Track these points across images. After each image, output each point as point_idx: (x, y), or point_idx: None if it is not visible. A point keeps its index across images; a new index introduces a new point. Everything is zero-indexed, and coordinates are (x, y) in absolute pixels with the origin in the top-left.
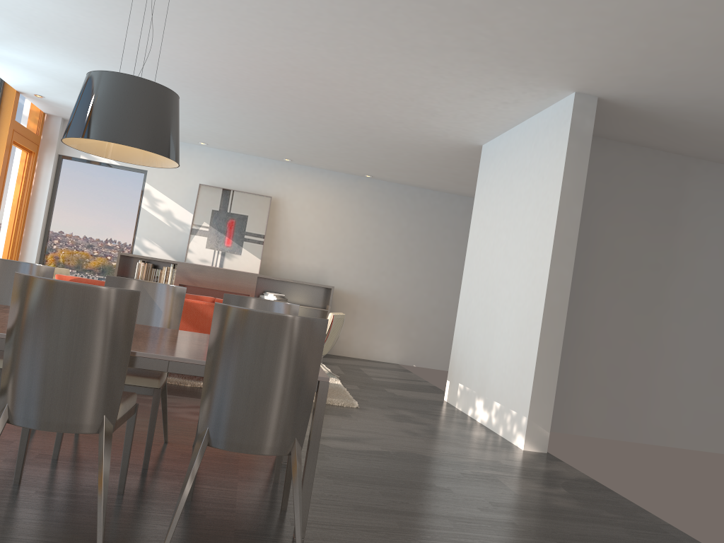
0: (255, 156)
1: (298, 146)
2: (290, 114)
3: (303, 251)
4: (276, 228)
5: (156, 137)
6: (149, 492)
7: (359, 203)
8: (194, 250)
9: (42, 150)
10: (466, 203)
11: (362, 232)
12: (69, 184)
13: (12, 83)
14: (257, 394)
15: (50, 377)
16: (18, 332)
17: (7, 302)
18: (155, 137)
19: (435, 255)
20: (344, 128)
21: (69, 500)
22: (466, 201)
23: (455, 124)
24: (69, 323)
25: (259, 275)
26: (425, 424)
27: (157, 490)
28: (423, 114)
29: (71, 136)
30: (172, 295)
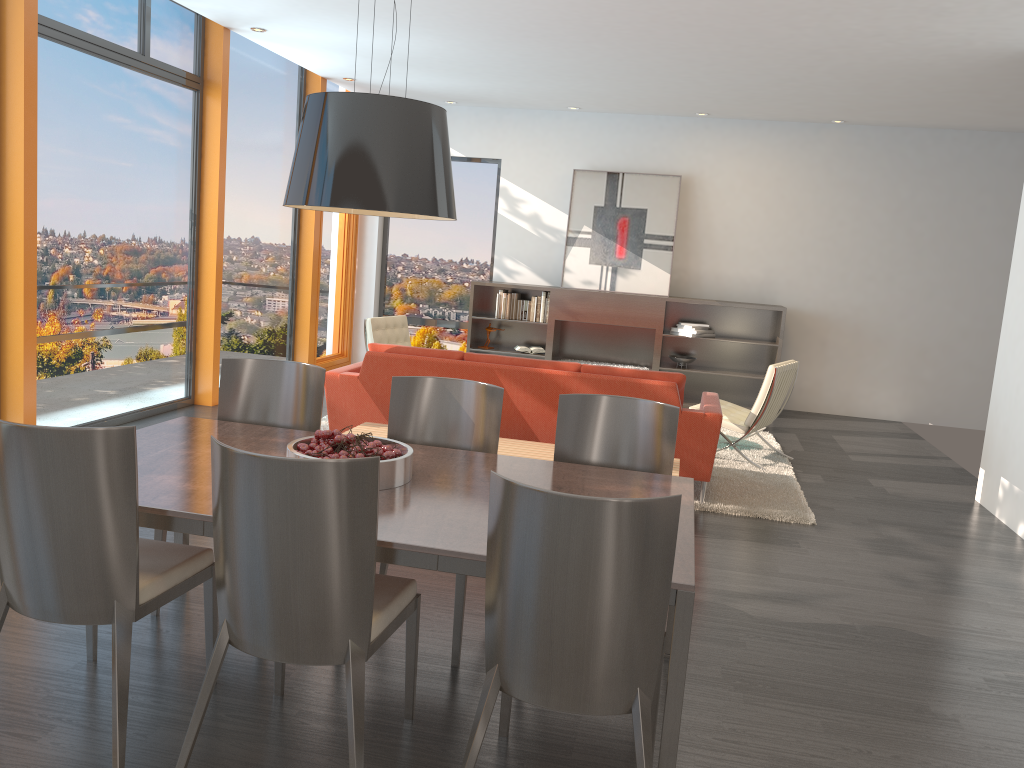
0: (652, 115)
1: (714, 93)
2: (689, 51)
3: (736, 254)
4: (691, 223)
5: (407, 187)
6: (450, 716)
7: (824, 168)
8: (572, 269)
9: None
10: (1021, 144)
11: (831, 215)
12: None
13: (313, 68)
14: (564, 624)
15: (267, 589)
16: (222, 525)
17: (276, 418)
18: (406, 187)
19: (963, 241)
20: (782, 58)
21: (337, 731)
22: (1023, 141)
23: (984, 23)
24: (279, 516)
25: (668, 299)
26: (932, 559)
27: (462, 712)
28: (918, 17)
29: (289, 202)
30: (485, 400)
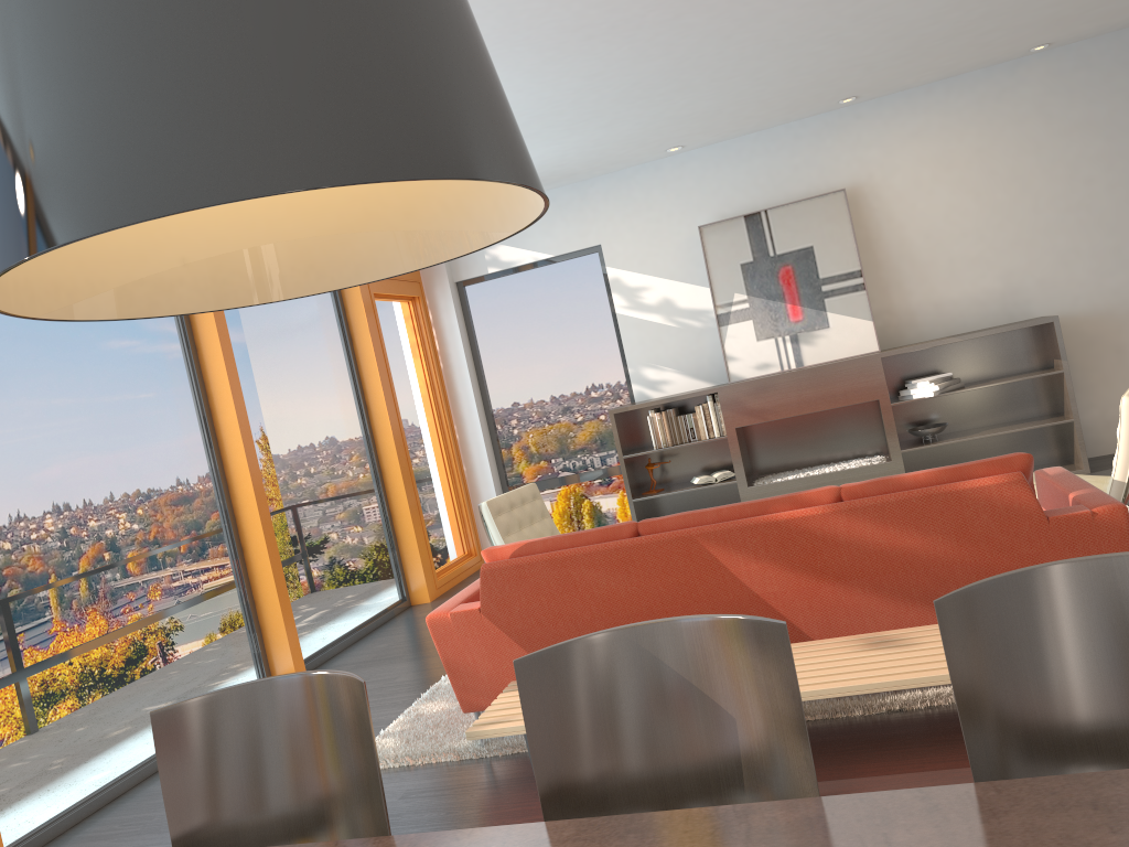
0: (780, 125)
1: (865, 54)
2: None
3: (953, 268)
4: (877, 247)
5: (331, 92)
6: None
7: (1039, 115)
8: (737, 354)
9: (428, 288)
10: None
11: (1070, 174)
12: (490, 324)
13: None
14: None
15: None
16: None
17: (298, 806)
18: (327, 94)
19: None
20: None
21: None
22: None
23: None
24: None
25: (883, 353)
26: None
27: None
28: None
29: None
30: (744, 655)
